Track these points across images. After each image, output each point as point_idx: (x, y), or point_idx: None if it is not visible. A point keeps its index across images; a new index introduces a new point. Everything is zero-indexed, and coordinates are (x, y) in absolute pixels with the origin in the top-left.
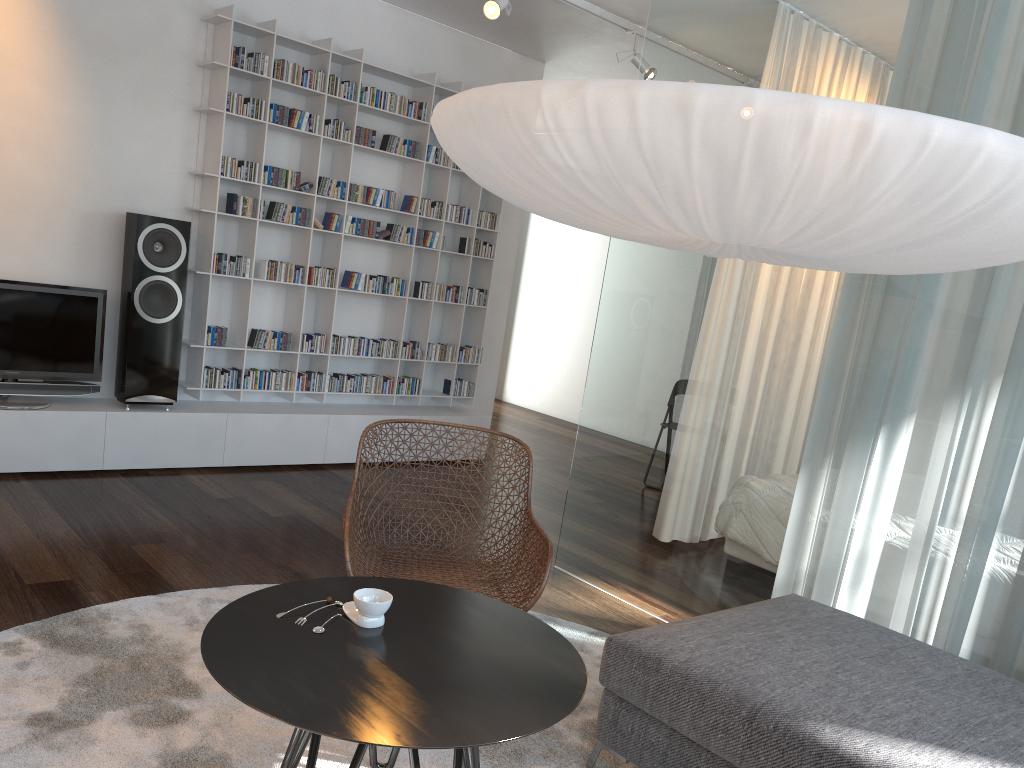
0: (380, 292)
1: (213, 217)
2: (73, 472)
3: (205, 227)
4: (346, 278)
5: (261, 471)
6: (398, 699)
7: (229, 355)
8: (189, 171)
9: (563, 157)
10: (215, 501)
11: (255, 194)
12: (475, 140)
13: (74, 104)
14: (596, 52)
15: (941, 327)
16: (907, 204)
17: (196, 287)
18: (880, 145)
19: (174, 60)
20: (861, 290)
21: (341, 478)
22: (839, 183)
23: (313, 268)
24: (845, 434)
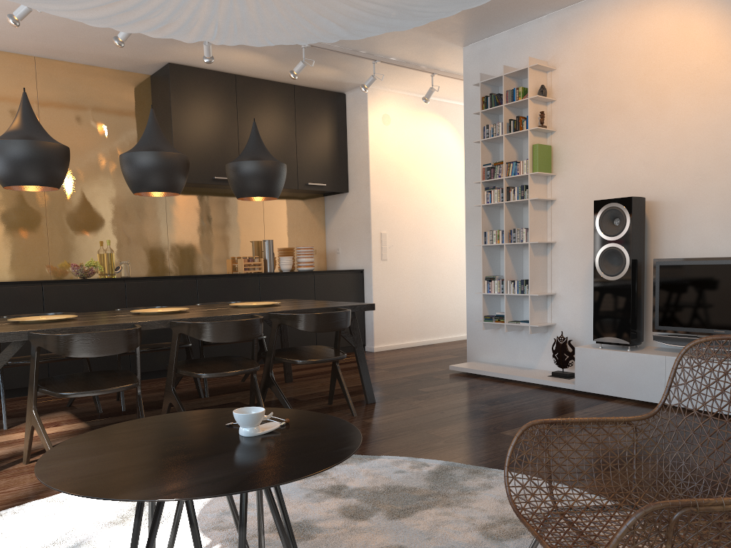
0: None
1: None
2: None
3: None
4: None
5: None
6: (114, 446)
7: None
8: None
9: None
10: None
11: None
12: None
13: None
14: None
15: None
16: None
17: None
18: None
19: None
20: None
21: None
22: None
23: None
24: None
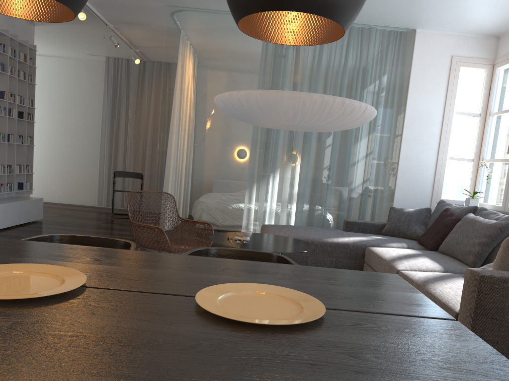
0: None
1: None
2: None
3: None
4: None
5: None
6: (289, 246)
7: None
8: None
9: (309, 109)
10: None
11: None
12: (279, 103)
13: None
14: (73, 27)
15: (286, 143)
16: (360, 120)
17: None
18: (366, 111)
19: None
20: (261, 134)
21: (11, 235)
22: (357, 117)
23: None
24: (263, 176)
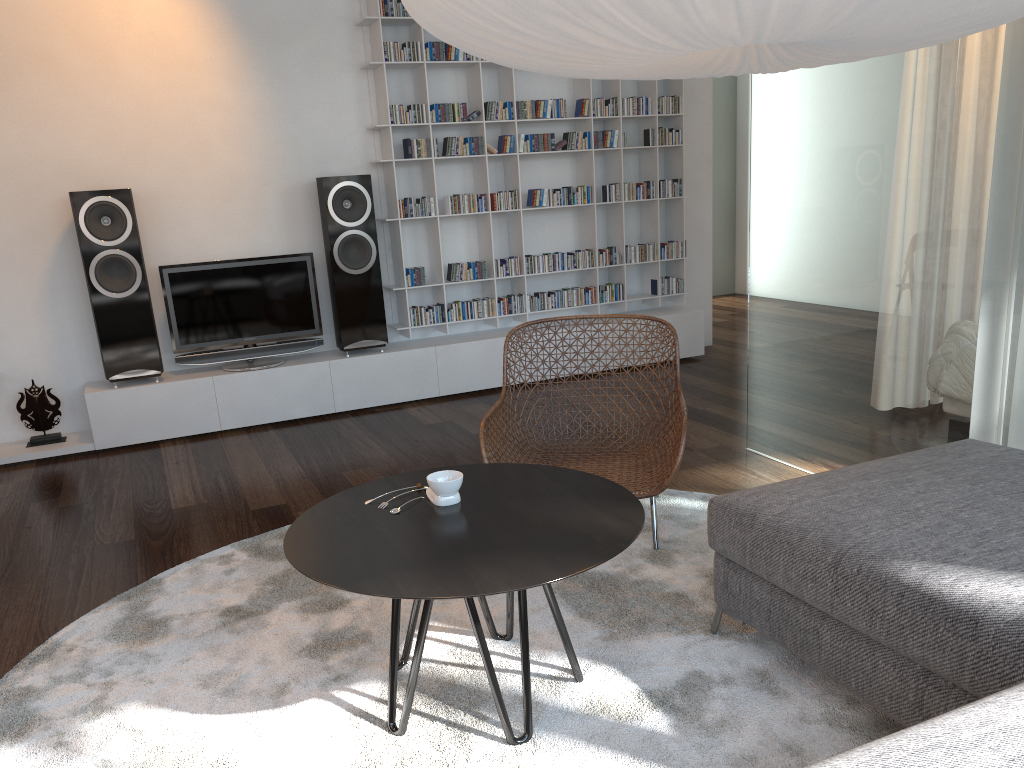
0: (566, 204)
1: (392, 165)
2: (312, 418)
3: (388, 177)
4: (530, 197)
5: (475, 396)
6: (435, 561)
7: (433, 293)
8: (367, 127)
9: (476, 4)
10: (425, 427)
11: (427, 134)
12: (423, 14)
13: (258, 91)
14: None
15: None
16: None
17: (391, 235)
18: None
19: (334, 26)
20: (1018, 70)
21: (549, 392)
22: None
23: (494, 194)
24: (1020, 247)
